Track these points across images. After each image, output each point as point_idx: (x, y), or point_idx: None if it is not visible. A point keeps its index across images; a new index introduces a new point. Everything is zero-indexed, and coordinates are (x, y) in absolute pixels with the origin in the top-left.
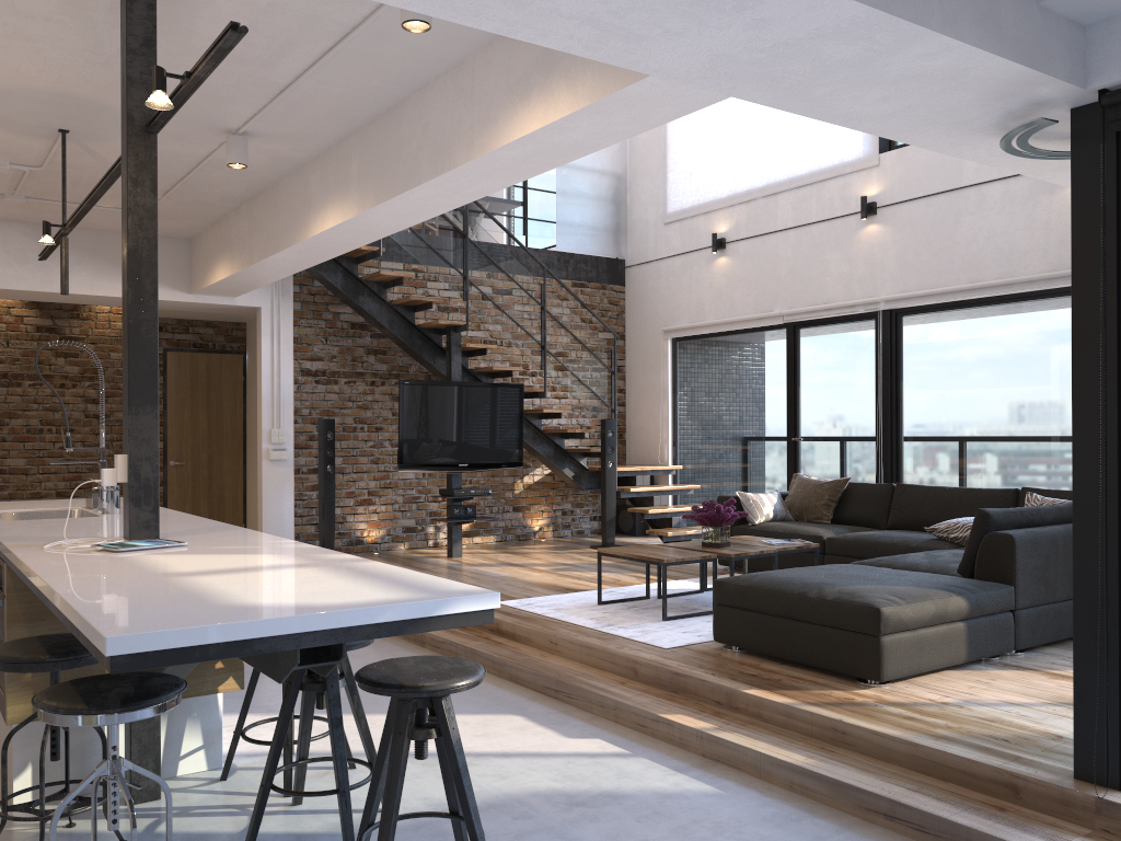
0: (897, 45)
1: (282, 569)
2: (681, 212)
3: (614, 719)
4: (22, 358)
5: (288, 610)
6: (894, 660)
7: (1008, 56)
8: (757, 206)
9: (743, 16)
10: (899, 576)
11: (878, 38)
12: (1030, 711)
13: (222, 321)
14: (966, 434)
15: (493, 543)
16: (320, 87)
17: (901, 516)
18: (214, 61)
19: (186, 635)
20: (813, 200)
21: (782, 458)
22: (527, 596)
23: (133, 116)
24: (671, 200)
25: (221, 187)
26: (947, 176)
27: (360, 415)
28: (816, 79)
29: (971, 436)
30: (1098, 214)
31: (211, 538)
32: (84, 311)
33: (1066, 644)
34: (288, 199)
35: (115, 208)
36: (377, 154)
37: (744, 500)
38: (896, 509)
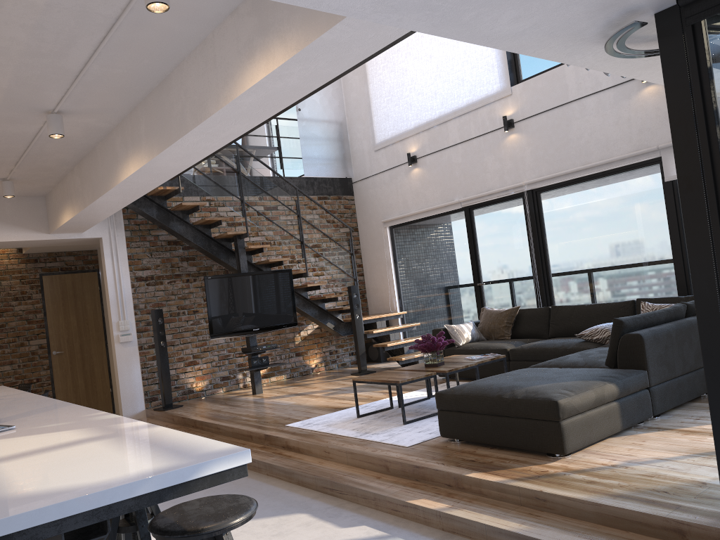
0: None
1: (76, 445)
2: (385, 142)
3: (375, 507)
4: None
5: (51, 497)
6: (573, 437)
7: None
8: (434, 131)
9: None
10: (566, 373)
11: None
12: (677, 464)
13: (80, 250)
14: (593, 267)
15: (284, 380)
16: (105, 69)
17: (557, 328)
18: None
19: None
20: (471, 123)
21: (472, 298)
22: (307, 417)
23: None
24: (377, 135)
25: (55, 155)
26: (558, 96)
27: (181, 304)
28: (463, 5)
29: (597, 268)
30: (686, 89)
31: (41, 417)
32: None
33: (687, 406)
34: (103, 158)
35: None
36: (156, 116)
37: (451, 330)
38: (553, 324)
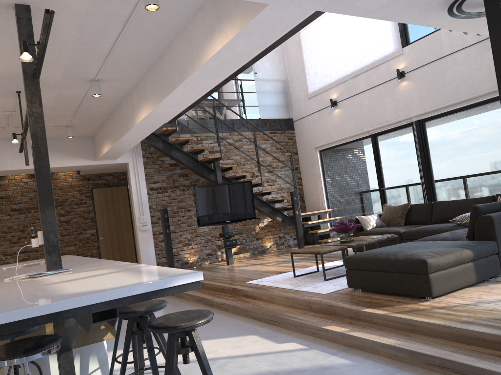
0: None
1: (104, 275)
2: (315, 92)
3: (301, 332)
4: (29, 200)
5: (84, 293)
6: (438, 286)
7: None
8: (348, 83)
9: None
10: (436, 244)
11: None
12: None
13: (115, 172)
14: (464, 173)
15: (248, 256)
16: (124, 51)
17: (438, 217)
18: (45, 32)
19: (23, 313)
20: (374, 75)
21: (378, 198)
22: (261, 277)
23: (26, 71)
24: (309, 87)
25: (97, 109)
26: (436, 52)
27: (179, 205)
28: None
29: (467, 174)
30: None
31: (87, 265)
32: (54, 176)
33: None
34: (126, 109)
35: (55, 126)
36: (157, 79)
37: (361, 220)
38: (435, 214)
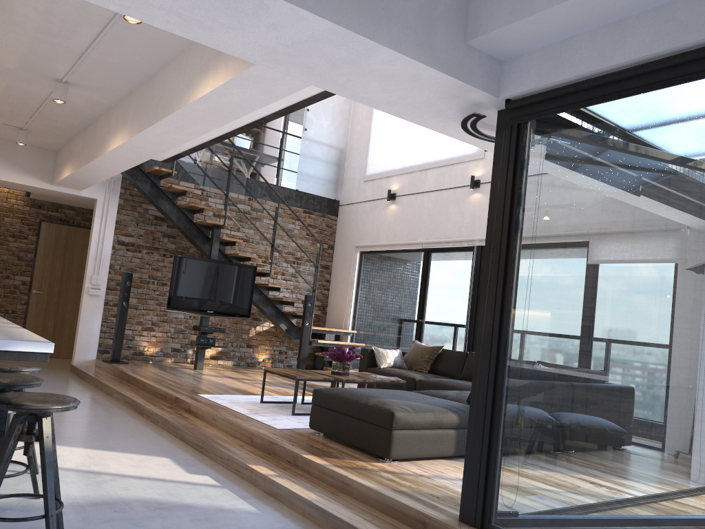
0: (366, 52)
1: None
2: (373, 175)
3: (226, 467)
4: None
5: None
6: (400, 447)
7: (439, 69)
8: (415, 176)
9: (262, 20)
10: (425, 398)
11: (352, 46)
12: None
13: (81, 207)
14: None
15: (230, 365)
16: (103, 57)
17: (468, 372)
18: None
19: None
20: (446, 175)
21: (413, 331)
22: (221, 393)
23: None
24: (369, 167)
25: (65, 118)
26: None
27: (153, 274)
28: (332, 70)
29: None
30: (504, 173)
31: None
32: None
33: None
34: (101, 129)
35: (3, 124)
36: (141, 104)
37: (377, 352)
38: (466, 368)
